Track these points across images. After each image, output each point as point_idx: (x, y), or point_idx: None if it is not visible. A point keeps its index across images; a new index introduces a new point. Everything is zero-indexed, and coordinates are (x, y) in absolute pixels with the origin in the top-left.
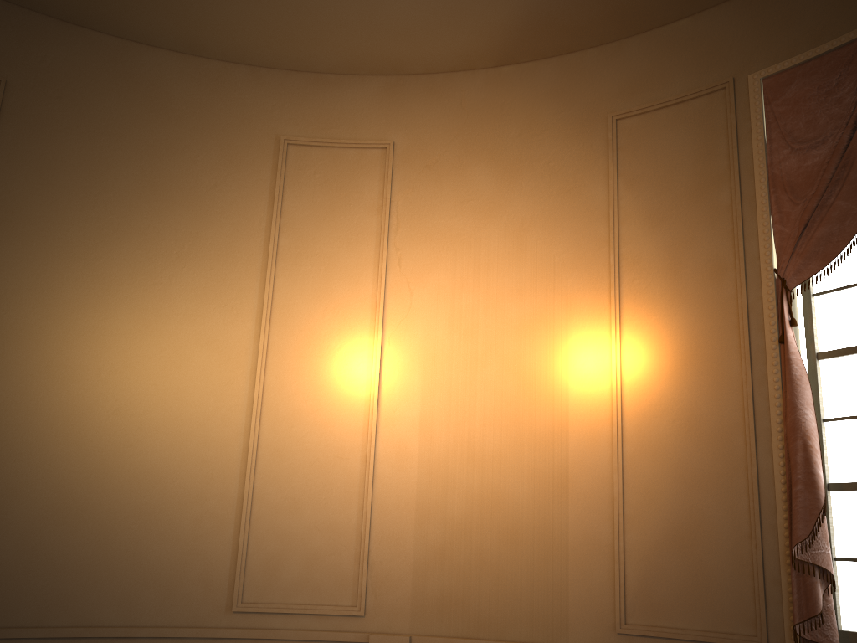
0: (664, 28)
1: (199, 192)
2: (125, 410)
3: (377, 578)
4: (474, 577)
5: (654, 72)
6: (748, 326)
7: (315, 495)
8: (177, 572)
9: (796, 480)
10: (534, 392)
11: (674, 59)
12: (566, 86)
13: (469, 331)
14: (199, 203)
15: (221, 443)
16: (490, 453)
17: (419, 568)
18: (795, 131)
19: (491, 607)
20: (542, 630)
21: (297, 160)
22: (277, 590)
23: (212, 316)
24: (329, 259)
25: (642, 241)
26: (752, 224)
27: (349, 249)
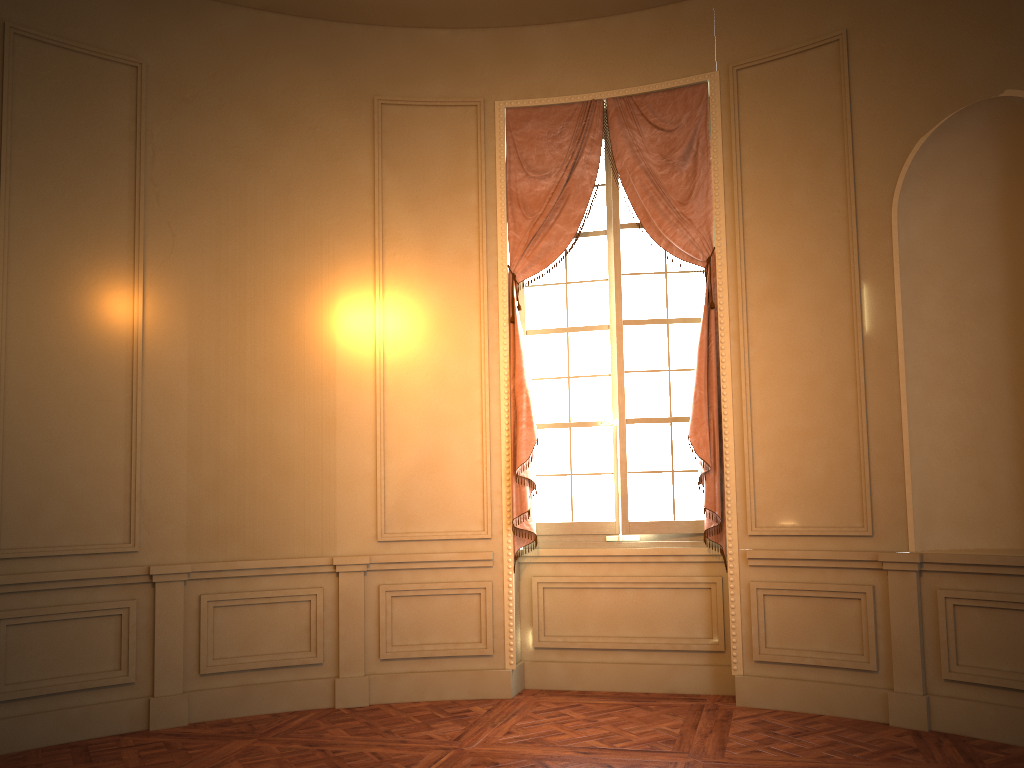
0: (426, 30)
1: None
2: None
3: (149, 516)
4: (249, 508)
5: (416, 69)
6: (487, 306)
7: (75, 437)
8: None
9: (521, 422)
10: (303, 344)
11: (435, 64)
12: (332, 55)
13: (237, 280)
14: None
15: None
16: (261, 397)
17: (194, 504)
18: (529, 160)
19: (266, 532)
20: (313, 546)
21: (27, 56)
22: (40, 534)
23: None
24: (75, 182)
25: (403, 222)
26: (493, 226)
27: (98, 176)
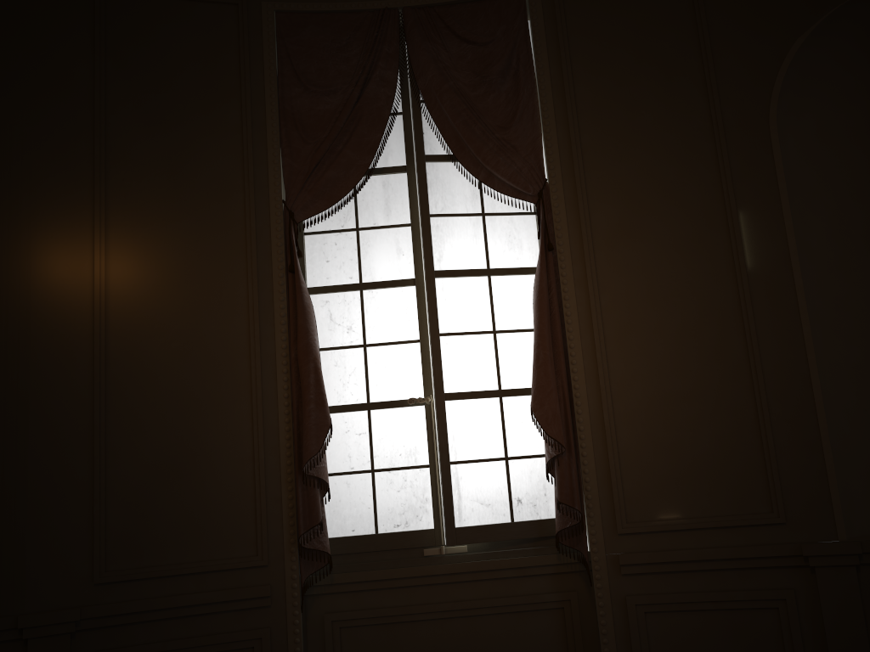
0: None
1: None
2: None
3: None
4: None
5: None
6: (256, 251)
7: None
8: None
9: (309, 400)
10: None
11: None
12: None
13: None
14: None
15: None
16: None
17: None
18: (308, 73)
19: None
20: None
21: None
22: None
23: None
24: None
25: (136, 138)
26: (262, 152)
27: None
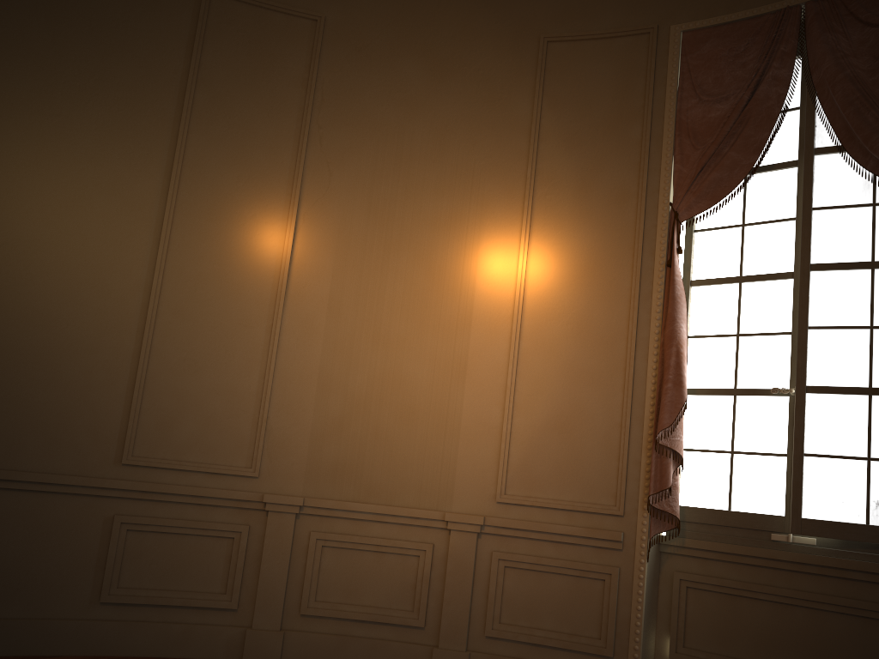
0: None
1: (109, 23)
2: (13, 246)
3: (273, 444)
4: (370, 448)
5: (588, 4)
6: (642, 249)
7: (215, 359)
8: (63, 420)
9: (667, 380)
10: (442, 285)
11: None
12: None
13: (386, 219)
14: (109, 36)
15: (119, 295)
16: (395, 337)
17: (316, 437)
18: (704, 84)
19: (383, 476)
20: (429, 497)
21: (220, 12)
22: (170, 447)
23: (116, 162)
24: (247, 124)
25: (558, 160)
26: (657, 161)
27: (269, 118)
